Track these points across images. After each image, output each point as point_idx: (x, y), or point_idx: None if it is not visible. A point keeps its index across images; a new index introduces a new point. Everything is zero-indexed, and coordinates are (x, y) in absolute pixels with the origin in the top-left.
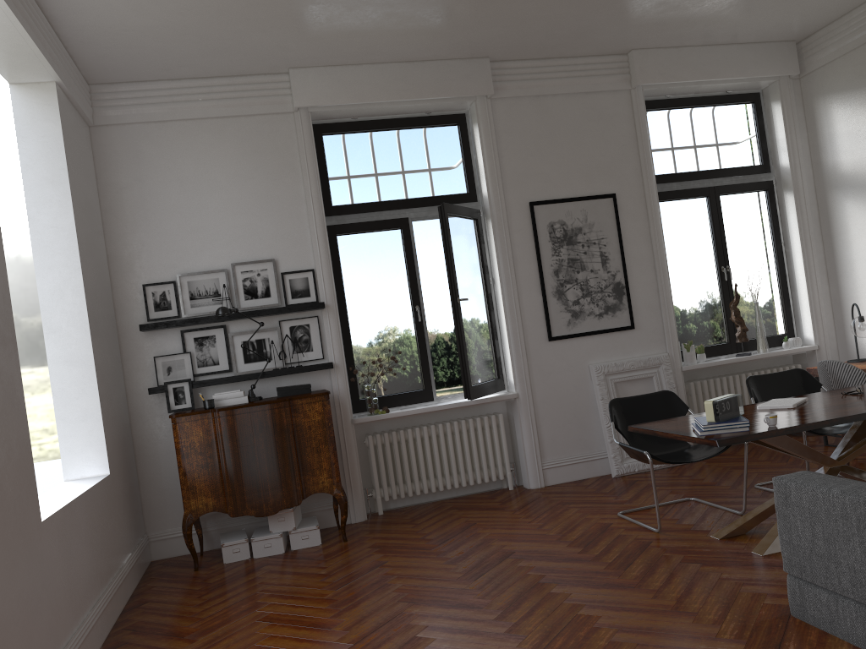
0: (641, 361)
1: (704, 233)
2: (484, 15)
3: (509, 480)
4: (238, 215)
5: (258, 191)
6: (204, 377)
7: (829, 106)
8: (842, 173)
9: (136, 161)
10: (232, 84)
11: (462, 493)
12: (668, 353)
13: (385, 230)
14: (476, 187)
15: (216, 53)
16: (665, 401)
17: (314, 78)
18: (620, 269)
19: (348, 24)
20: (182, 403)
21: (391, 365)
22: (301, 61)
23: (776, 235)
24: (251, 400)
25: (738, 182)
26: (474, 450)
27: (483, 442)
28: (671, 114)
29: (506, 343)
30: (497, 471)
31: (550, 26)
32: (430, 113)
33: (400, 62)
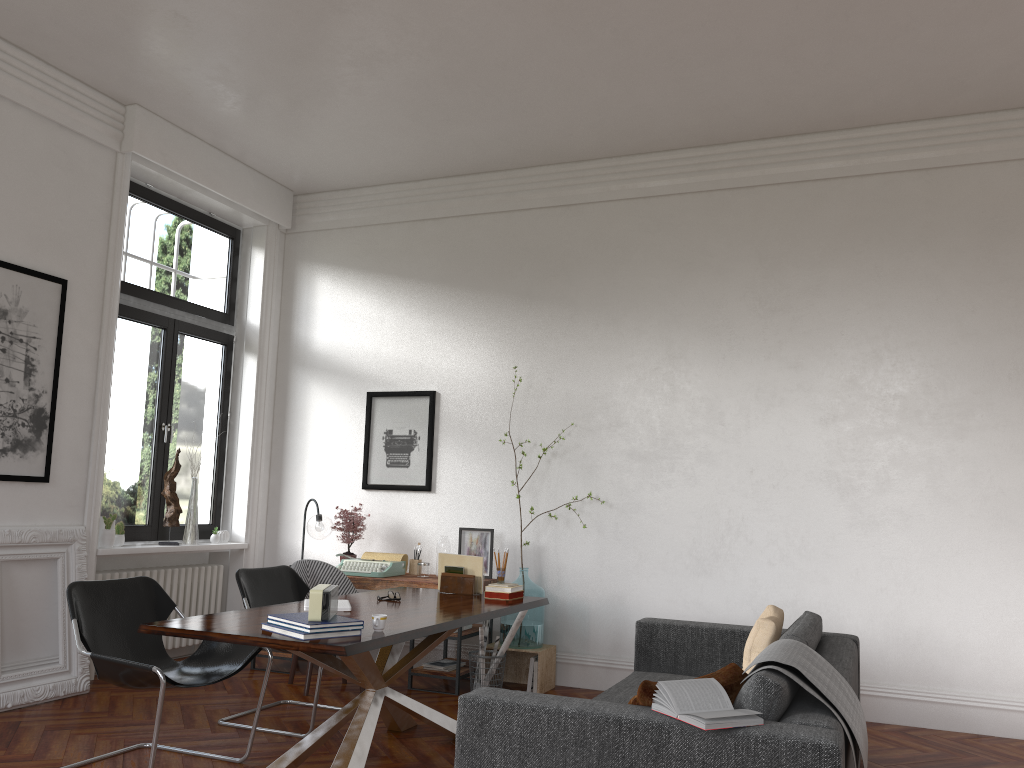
0: (49, 532)
1: (152, 374)
2: None
3: None
4: None
5: None
6: None
7: (314, 275)
8: (314, 351)
9: None
10: None
11: None
12: (86, 527)
13: None
14: None
15: None
16: (144, 593)
17: None
18: (49, 389)
19: None
20: None
21: None
22: None
23: (226, 401)
24: None
25: (201, 324)
26: None
27: None
28: (147, 209)
29: None
30: None
31: (71, 6)
32: None
33: None
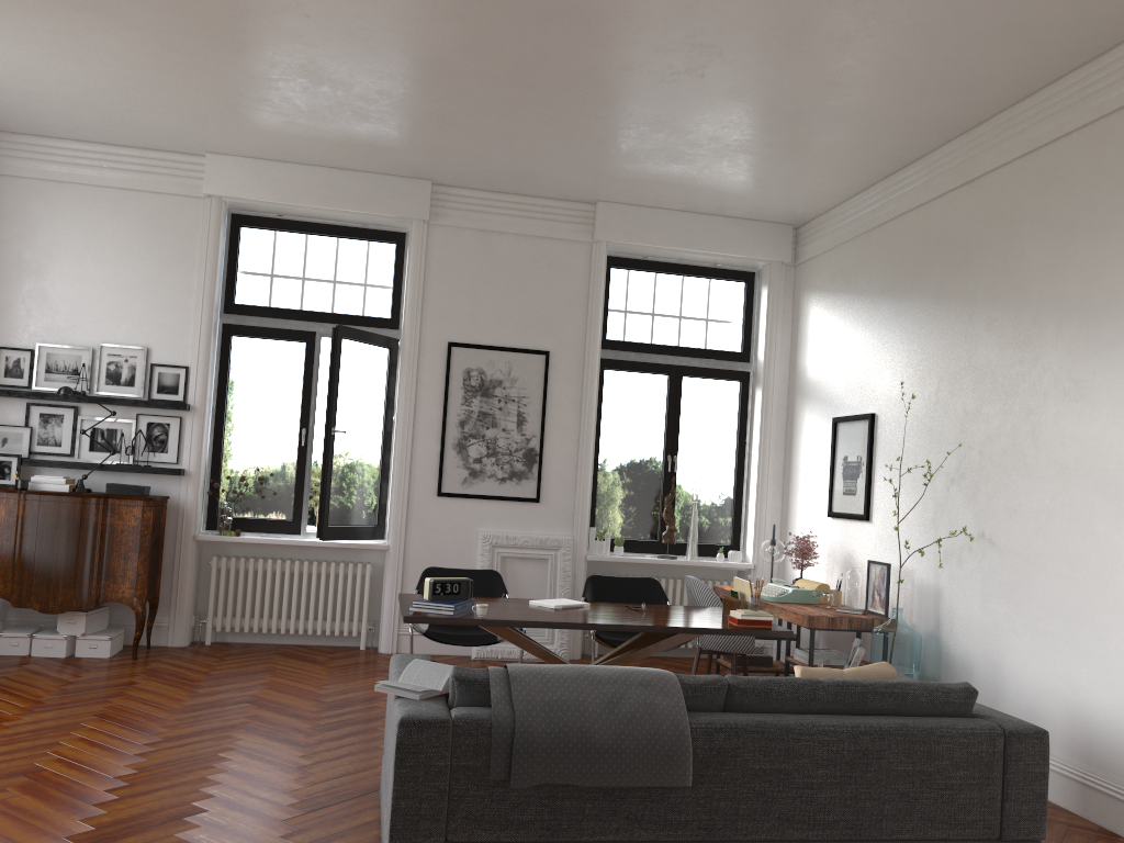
0: (538, 539)
1: (657, 414)
2: (398, 140)
3: (362, 638)
4: (119, 293)
5: (147, 273)
6: (42, 456)
7: (809, 303)
8: (807, 380)
9: (22, 218)
10: (144, 157)
11: (313, 642)
12: (573, 537)
13: (288, 340)
14: (401, 314)
15: (116, 125)
16: (486, 581)
17: (231, 167)
18: (537, 434)
19: (249, 124)
20: (5, 478)
21: (261, 486)
22: (216, 147)
23: (741, 433)
24: (76, 491)
25: (709, 365)
26: (330, 598)
27: (341, 591)
28: (646, 277)
29: (390, 489)
30: (353, 627)
31: (483, 163)
32: (366, 225)
33: (330, 168)
